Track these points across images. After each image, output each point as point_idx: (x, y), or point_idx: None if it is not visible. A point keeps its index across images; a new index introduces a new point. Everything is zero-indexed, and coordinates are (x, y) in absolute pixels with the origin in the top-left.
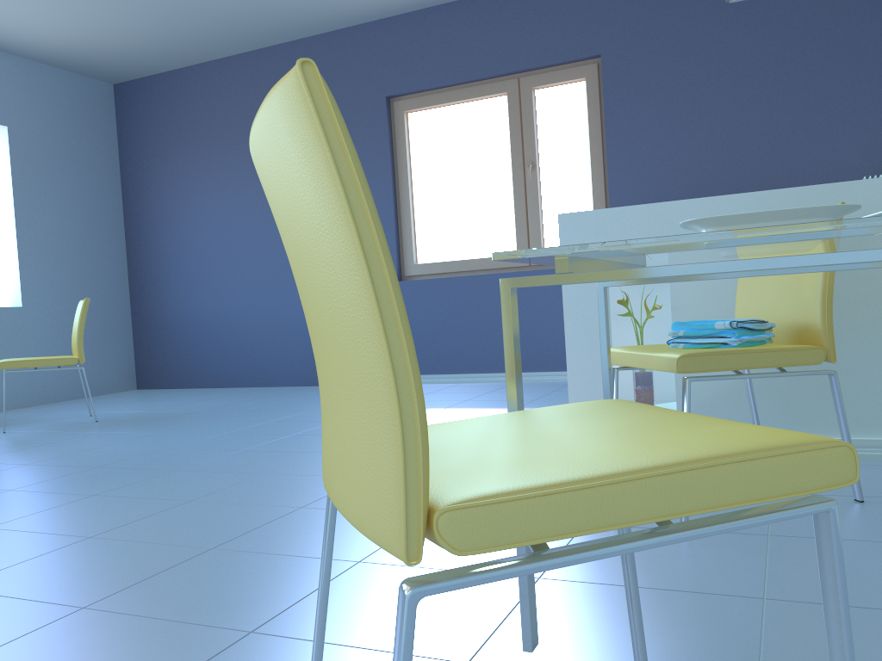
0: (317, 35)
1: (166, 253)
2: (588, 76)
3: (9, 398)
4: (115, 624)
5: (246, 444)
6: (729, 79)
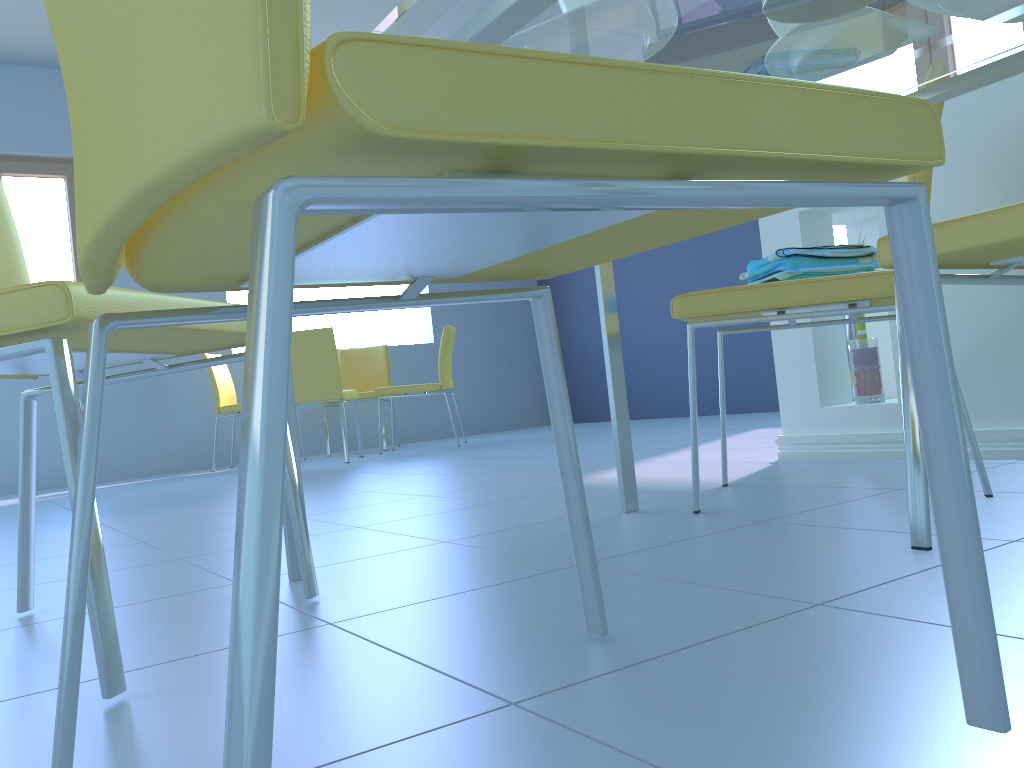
0: None
1: (569, 280)
2: None
3: (424, 429)
4: (134, 550)
5: (517, 457)
6: None
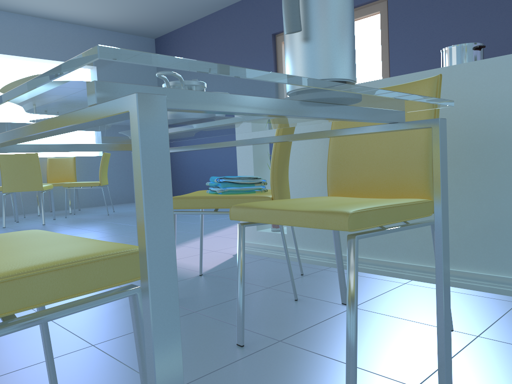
0: (239, 1)
1: None
2: (381, 10)
3: (95, 200)
4: None
5: (128, 232)
6: (469, 2)
